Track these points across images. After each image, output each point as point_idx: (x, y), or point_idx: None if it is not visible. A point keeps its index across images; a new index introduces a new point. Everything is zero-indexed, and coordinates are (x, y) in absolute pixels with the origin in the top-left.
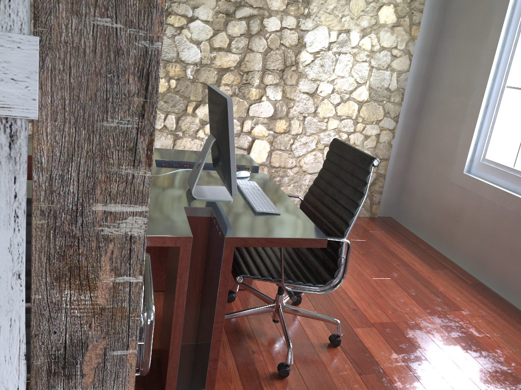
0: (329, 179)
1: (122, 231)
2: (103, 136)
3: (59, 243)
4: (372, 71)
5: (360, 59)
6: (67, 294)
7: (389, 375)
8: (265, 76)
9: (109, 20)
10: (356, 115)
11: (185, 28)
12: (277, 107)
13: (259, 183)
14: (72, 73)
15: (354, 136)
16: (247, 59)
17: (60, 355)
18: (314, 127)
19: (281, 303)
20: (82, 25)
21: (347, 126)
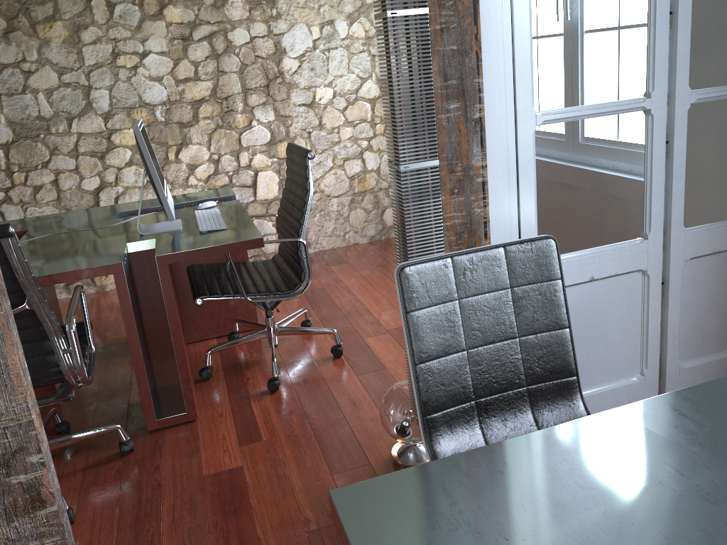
0: (290, 186)
1: None
2: None
3: None
4: (375, 60)
5: (356, 50)
6: None
7: (389, 368)
8: (249, 97)
9: None
10: (372, 116)
11: (140, 66)
12: (273, 130)
13: (223, 209)
14: None
15: (376, 140)
16: (221, 83)
17: None
18: (324, 142)
19: (271, 326)
20: None
21: (364, 131)
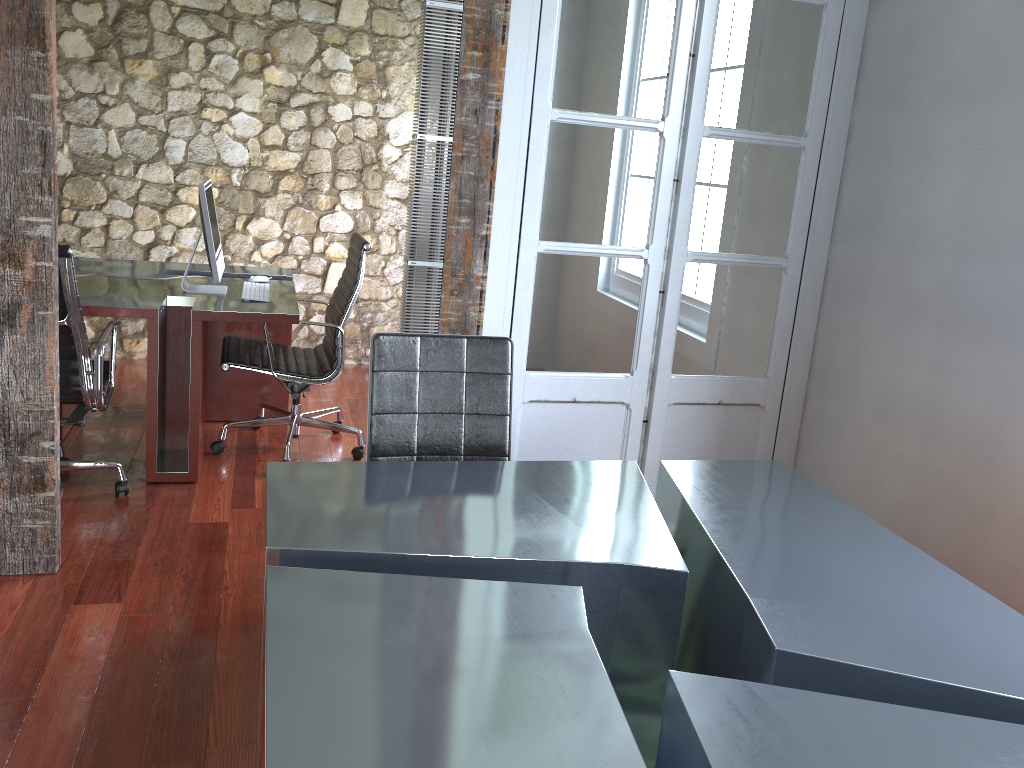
0: (345, 276)
1: (38, 233)
2: (23, 178)
3: (2, 239)
4: None
5: None
6: (8, 271)
7: None
8: (338, 179)
9: (22, 117)
10: None
11: (226, 123)
12: (357, 219)
13: (274, 286)
14: (4, 145)
15: None
16: (310, 158)
17: (6, 310)
18: None
19: (296, 414)
20: (8, 120)
21: None
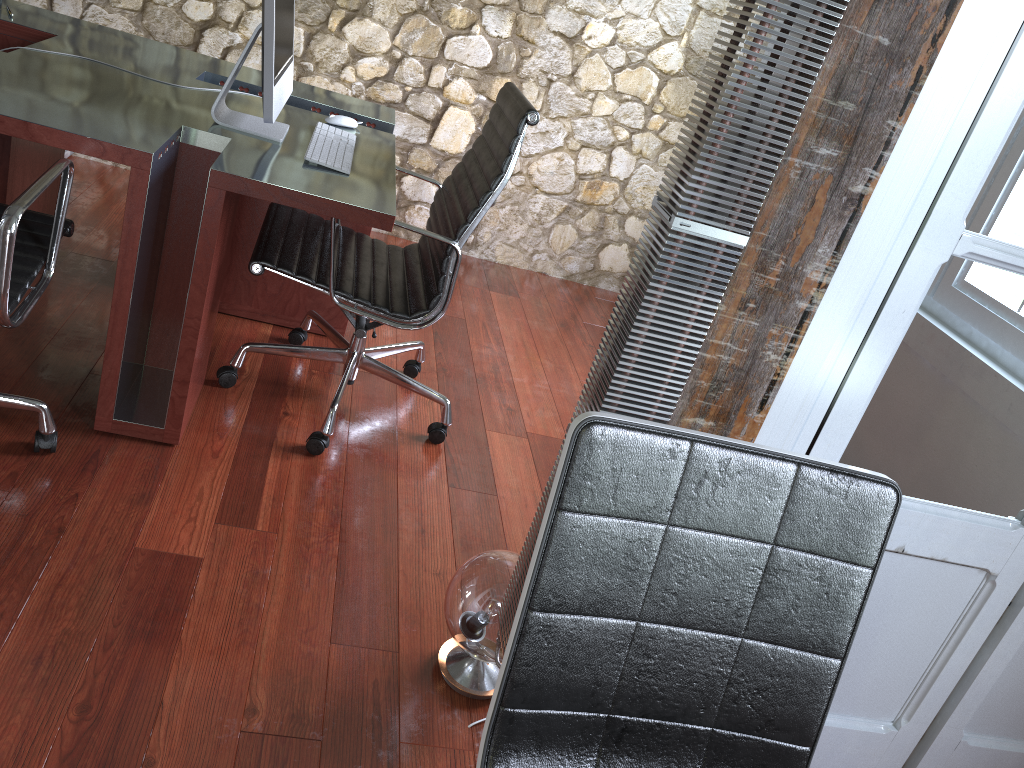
0: (479, 152)
1: None
2: None
3: None
4: (698, 16)
5: None
6: None
7: (502, 498)
8: None
9: None
10: (653, 98)
11: None
12: (499, 52)
13: (363, 140)
14: None
15: (643, 138)
16: None
17: None
18: (566, 105)
19: (357, 350)
20: None
21: (632, 115)
